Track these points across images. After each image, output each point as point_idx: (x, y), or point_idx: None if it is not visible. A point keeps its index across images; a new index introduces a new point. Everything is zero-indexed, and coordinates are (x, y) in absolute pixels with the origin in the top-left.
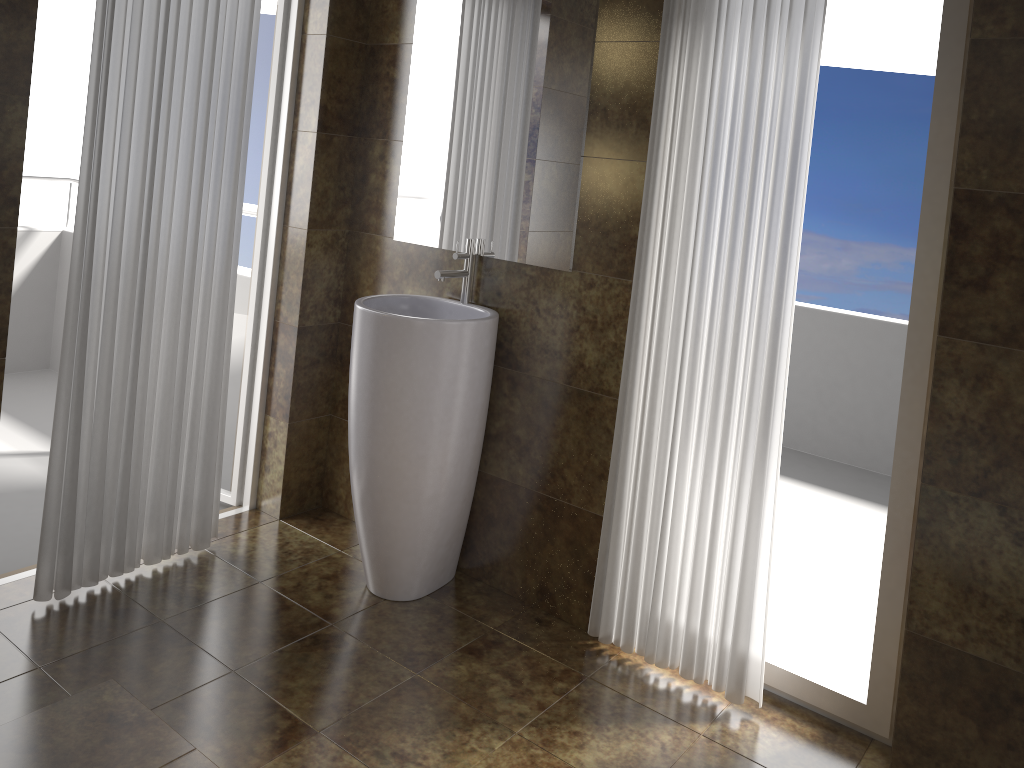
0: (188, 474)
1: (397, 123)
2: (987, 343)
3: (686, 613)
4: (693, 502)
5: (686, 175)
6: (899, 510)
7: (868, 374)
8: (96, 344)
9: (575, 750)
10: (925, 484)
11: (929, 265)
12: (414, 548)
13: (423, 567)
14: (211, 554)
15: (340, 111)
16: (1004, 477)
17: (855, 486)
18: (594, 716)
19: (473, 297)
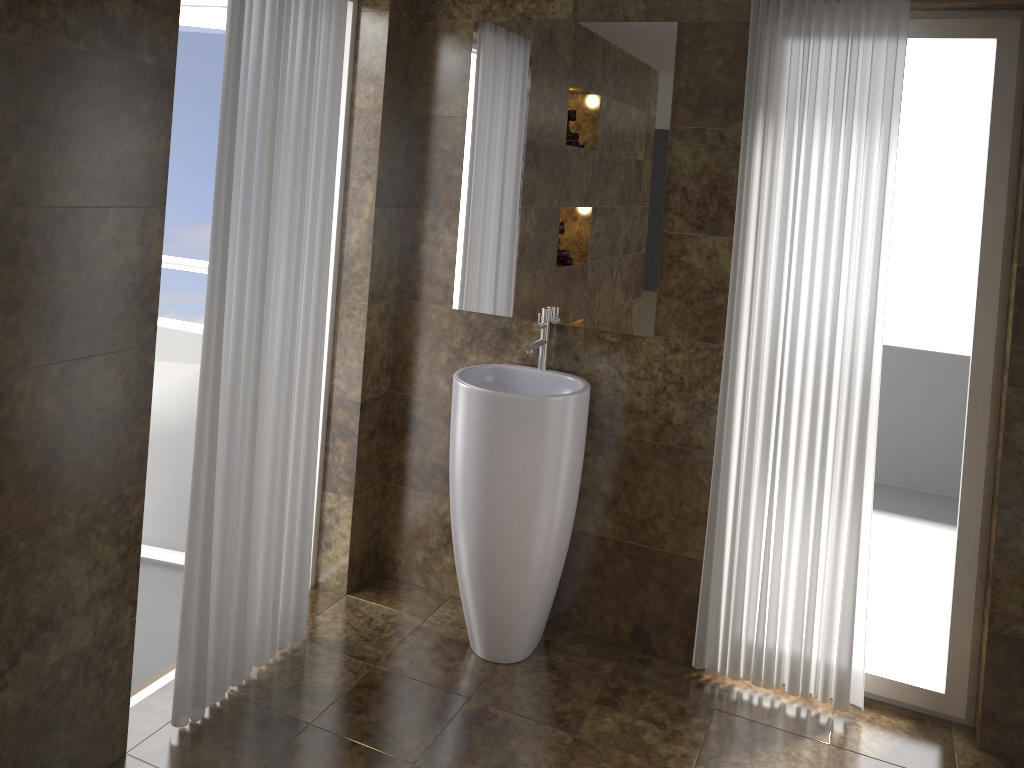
0: (288, 567)
1: (451, 194)
2: None
3: (791, 638)
4: (792, 540)
5: (775, 252)
6: (968, 529)
7: None
8: (221, 452)
9: None
10: (1000, 509)
11: (987, 325)
12: (530, 611)
13: (535, 627)
14: (307, 643)
15: (391, 183)
16: None
17: None
18: (741, 745)
19: (547, 363)
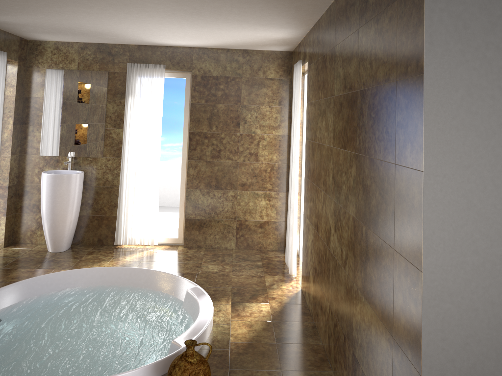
0: None
1: (38, 120)
2: (196, 160)
3: (140, 230)
4: (140, 205)
5: (134, 132)
6: (182, 196)
7: (161, 178)
8: None
9: (124, 259)
10: (187, 189)
11: (185, 146)
12: (67, 235)
13: (68, 241)
14: None
15: (18, 118)
16: (200, 184)
17: (160, 210)
18: (124, 254)
19: (71, 168)
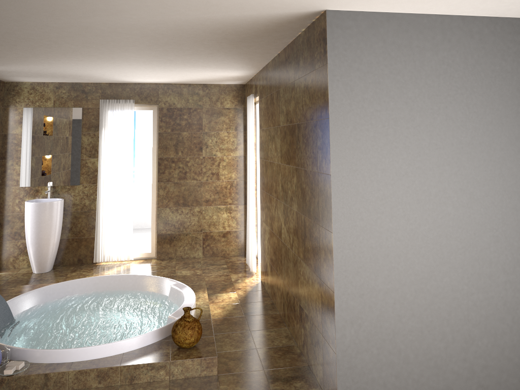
0: None
1: (17, 155)
2: (165, 182)
3: (116, 248)
4: (116, 226)
5: (108, 160)
6: (153, 215)
7: None
8: None
9: (106, 273)
10: (158, 208)
11: (154, 171)
12: (51, 257)
13: (52, 262)
14: None
15: None
16: (169, 203)
17: None
18: (105, 269)
19: (50, 196)
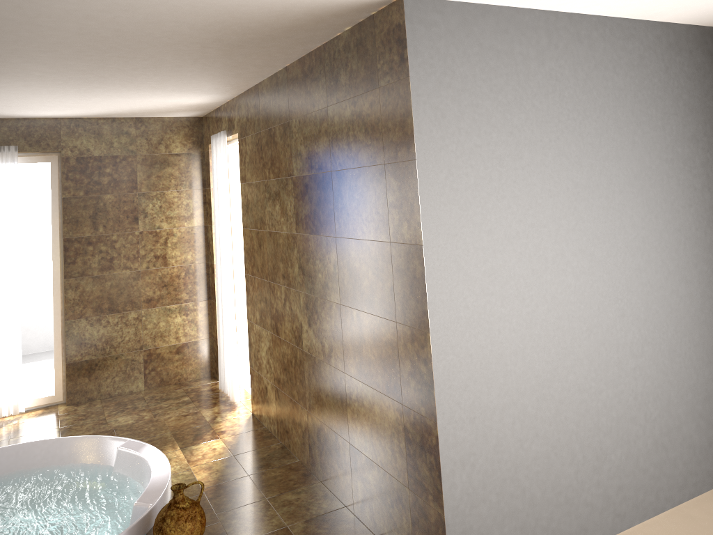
0: None
1: None
2: (77, 277)
3: None
4: None
5: None
6: (57, 333)
7: None
8: None
9: None
10: (66, 321)
11: (57, 260)
12: None
13: None
14: None
15: None
16: (86, 310)
17: None
18: None
19: None
